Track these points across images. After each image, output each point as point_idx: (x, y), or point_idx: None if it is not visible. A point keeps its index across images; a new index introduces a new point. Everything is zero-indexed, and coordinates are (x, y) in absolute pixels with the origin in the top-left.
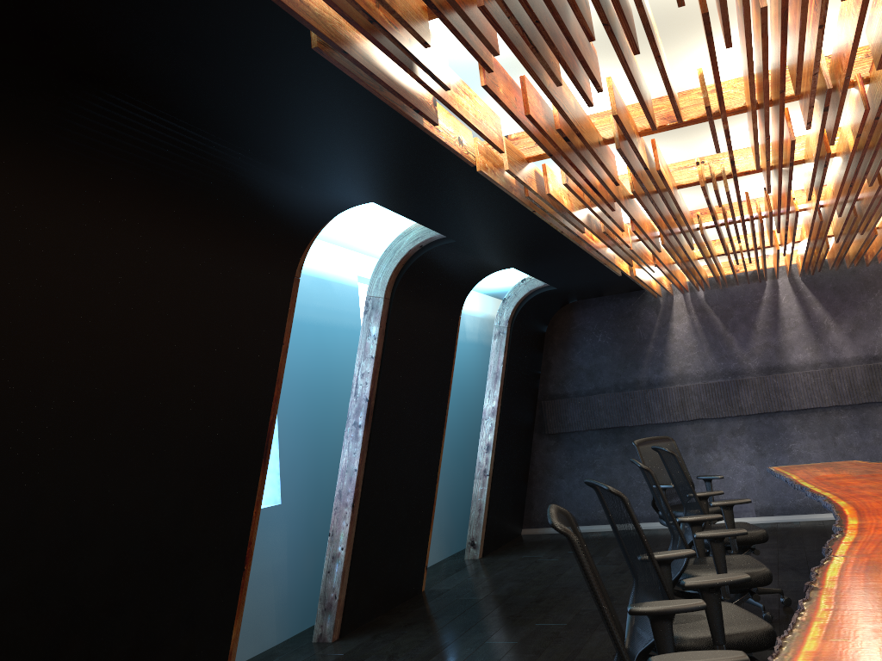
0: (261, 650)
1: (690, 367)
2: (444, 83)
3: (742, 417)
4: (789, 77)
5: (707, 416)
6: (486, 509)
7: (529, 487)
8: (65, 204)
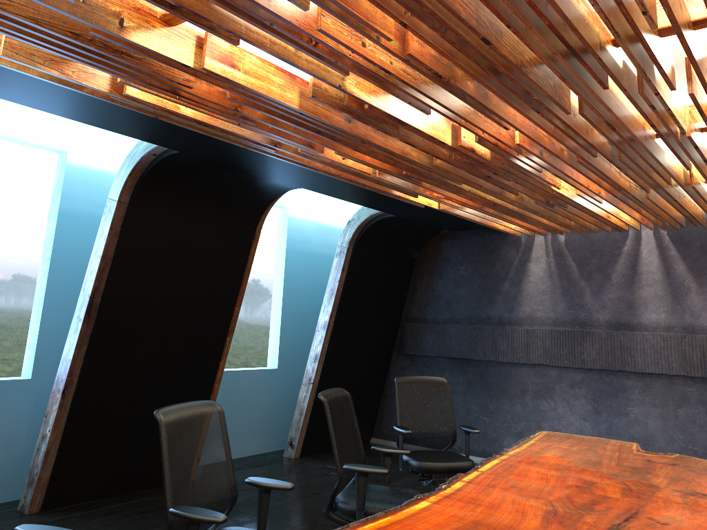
0: None
1: (540, 311)
2: None
3: (584, 370)
4: None
5: (549, 363)
6: (307, 414)
7: (382, 400)
8: None
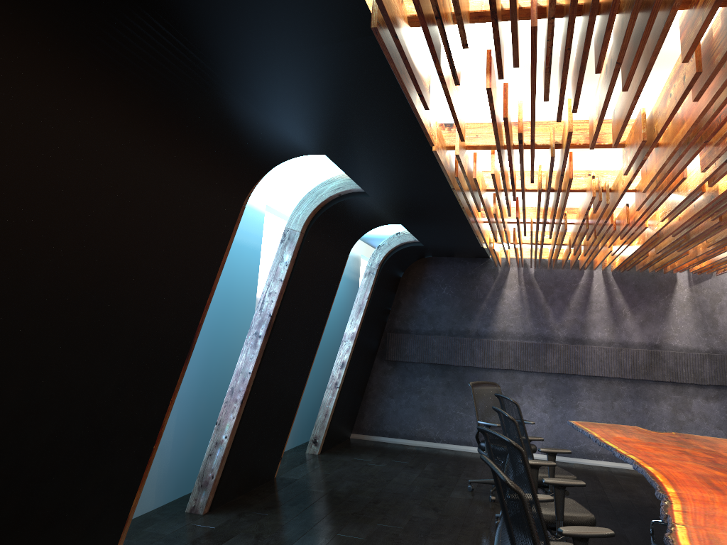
0: (140, 513)
1: (512, 327)
2: (458, 79)
3: (545, 374)
4: None
5: (518, 369)
6: (331, 414)
7: (363, 400)
8: (86, 110)
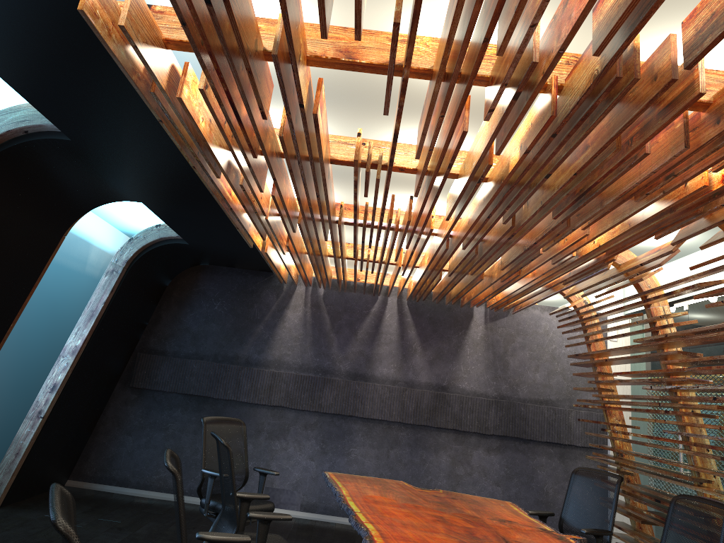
0: None
1: (289, 356)
2: None
3: (319, 414)
4: (486, 56)
5: (288, 406)
6: (25, 454)
7: (92, 437)
8: None
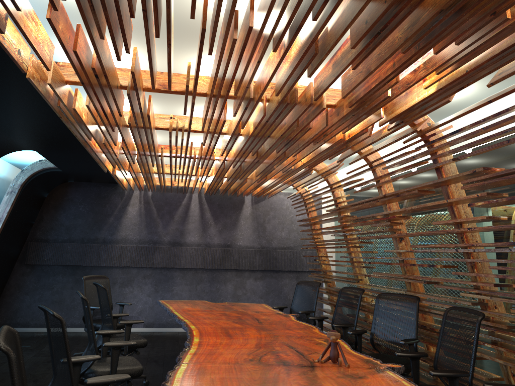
0: None
1: (131, 235)
2: (17, 4)
3: (152, 269)
4: (233, 85)
5: (132, 266)
6: None
7: (1, 299)
8: None
